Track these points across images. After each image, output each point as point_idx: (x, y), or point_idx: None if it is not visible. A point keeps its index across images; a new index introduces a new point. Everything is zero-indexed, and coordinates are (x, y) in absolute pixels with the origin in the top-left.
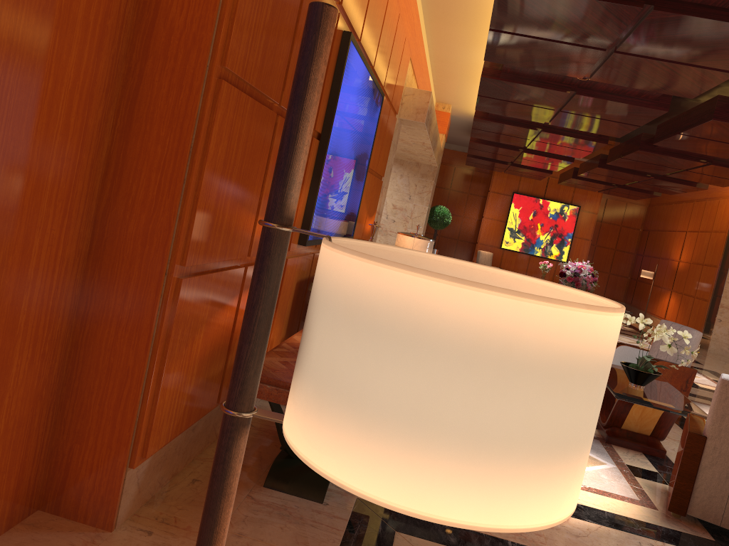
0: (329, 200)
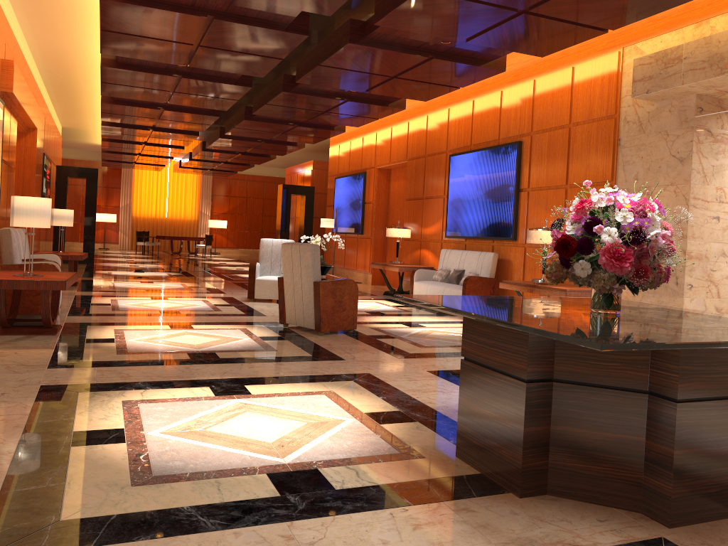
0: (461, 218)
